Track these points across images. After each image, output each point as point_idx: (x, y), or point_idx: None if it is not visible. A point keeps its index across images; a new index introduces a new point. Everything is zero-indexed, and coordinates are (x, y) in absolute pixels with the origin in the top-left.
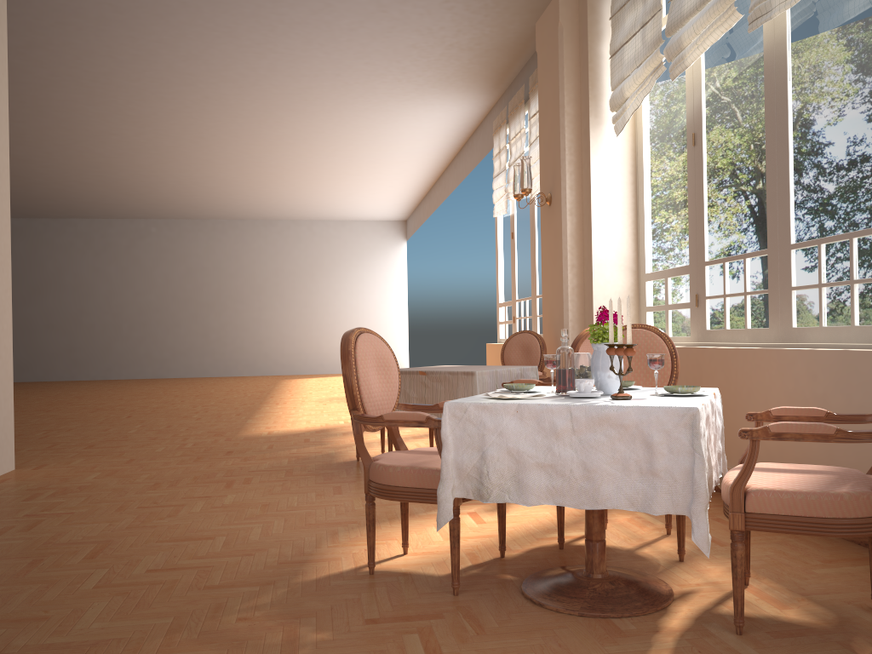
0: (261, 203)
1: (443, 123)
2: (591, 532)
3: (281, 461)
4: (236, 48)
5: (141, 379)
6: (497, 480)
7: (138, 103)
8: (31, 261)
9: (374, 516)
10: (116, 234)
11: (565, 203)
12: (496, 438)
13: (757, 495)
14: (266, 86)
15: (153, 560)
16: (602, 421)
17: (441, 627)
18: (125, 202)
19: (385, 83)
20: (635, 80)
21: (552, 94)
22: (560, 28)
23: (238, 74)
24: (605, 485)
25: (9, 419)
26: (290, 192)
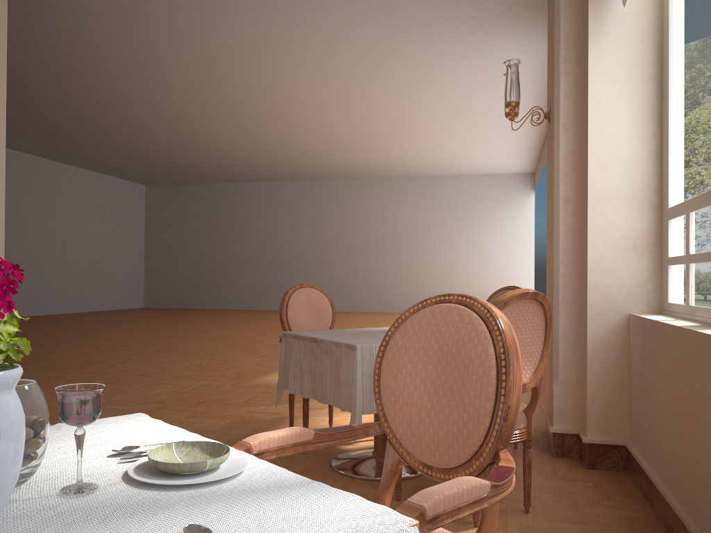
0: (394, 161)
1: (527, 65)
2: None
3: (220, 422)
4: (285, 3)
5: None
6: None
7: (240, 73)
8: (229, 216)
9: None
10: (288, 193)
11: (558, 115)
12: None
13: None
14: (335, 42)
15: None
16: None
17: None
18: (287, 166)
19: (446, 24)
20: None
21: None
22: None
23: (303, 32)
24: None
25: None
26: (414, 149)
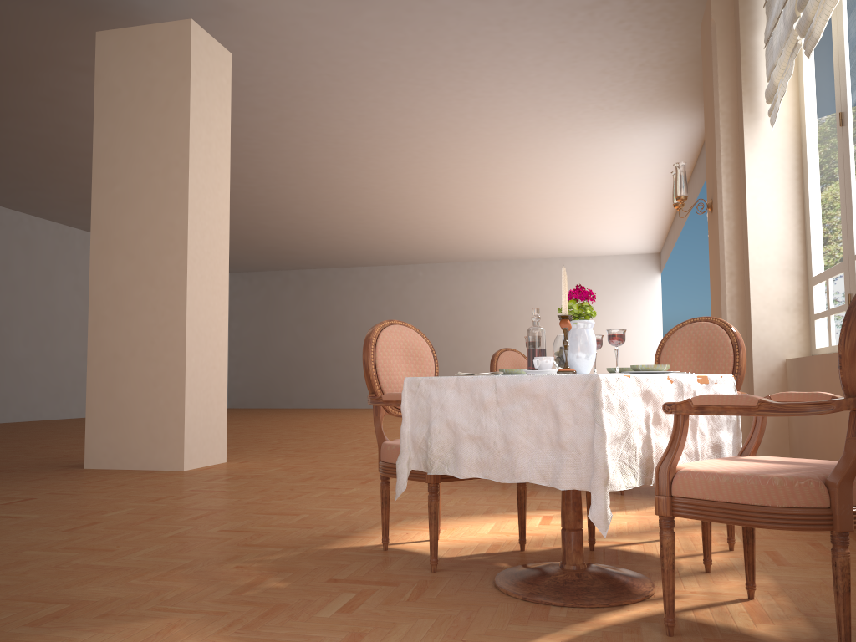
0: (509, 243)
1: (662, 147)
2: (564, 520)
3: None
4: (440, 98)
5: None
6: (438, 452)
7: (375, 158)
8: (323, 305)
9: (387, 494)
10: (389, 279)
11: (721, 207)
12: (439, 410)
13: (683, 476)
14: (478, 129)
15: (234, 524)
16: (518, 392)
17: (384, 591)
18: (392, 249)
19: (588, 113)
20: (780, 65)
21: (710, 96)
22: (713, 26)
23: (450, 121)
24: (521, 458)
25: (222, 419)
26: (533, 230)
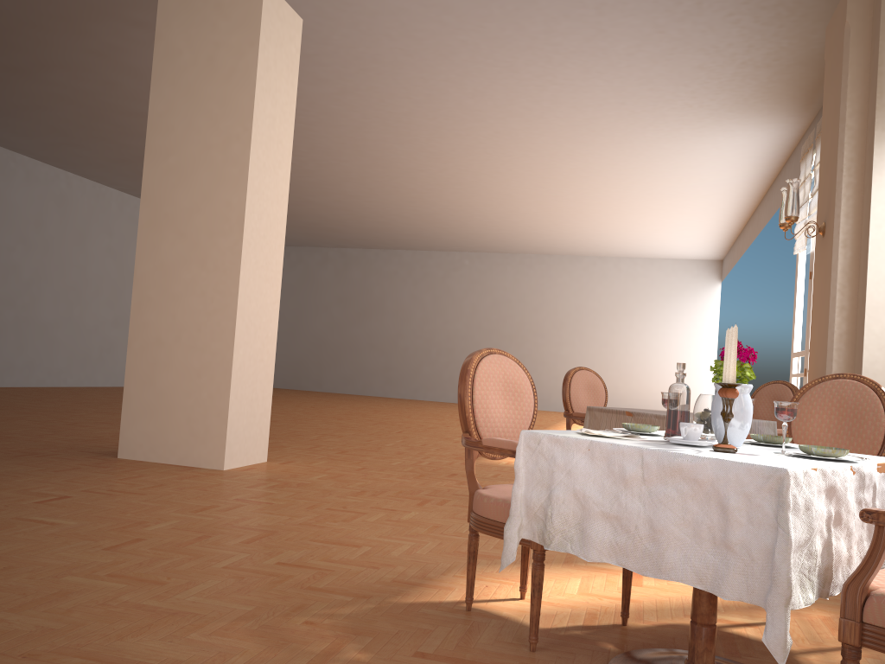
0: (564, 238)
1: (748, 151)
2: (695, 612)
3: None
4: (517, 82)
5: (443, 402)
6: (560, 525)
7: (437, 140)
8: (362, 287)
9: (475, 548)
10: (433, 265)
11: (837, 233)
12: (564, 476)
13: (880, 601)
14: (552, 118)
15: (291, 555)
16: (674, 473)
17: None
18: (440, 235)
19: (674, 110)
20: None
21: (834, 107)
22: (847, 29)
23: (523, 108)
24: (671, 551)
25: (266, 416)
26: (592, 227)
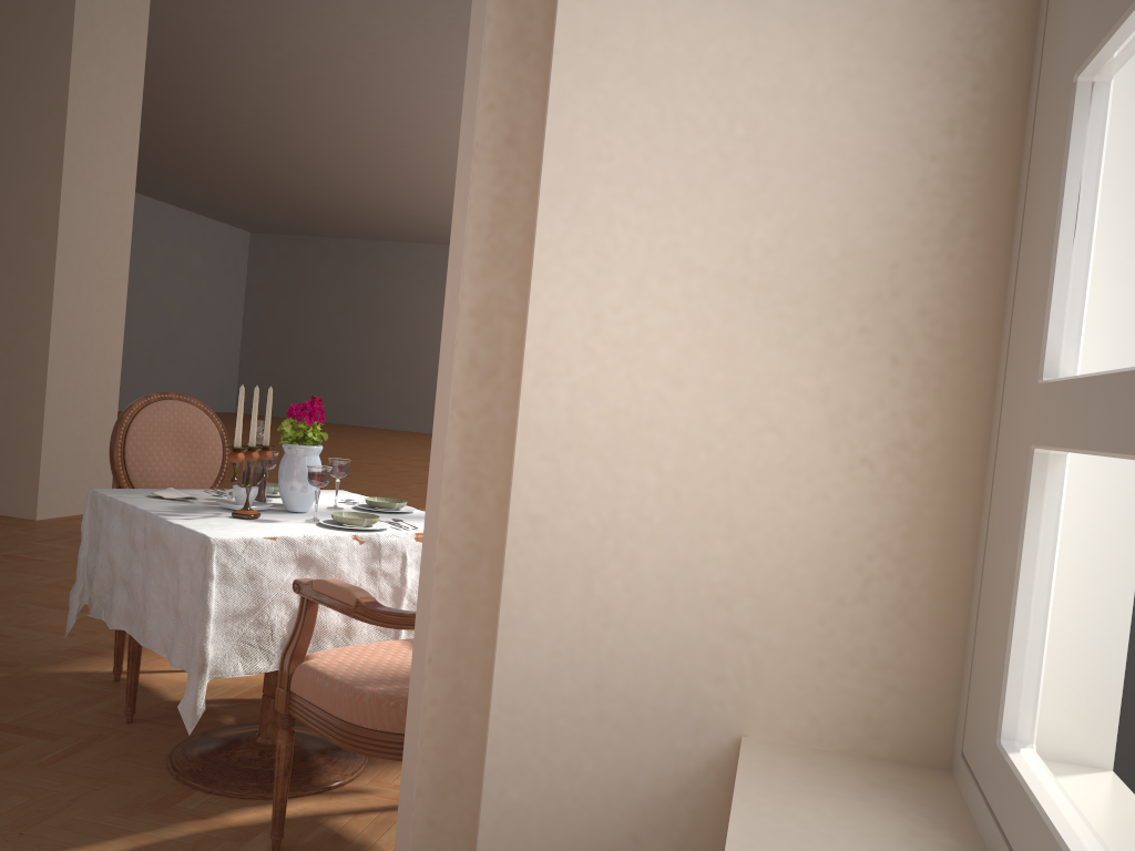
0: None
1: None
2: (264, 684)
3: None
4: None
5: None
6: (98, 591)
7: (407, 110)
8: (371, 290)
9: None
10: None
11: None
12: (105, 540)
13: (300, 671)
14: None
15: None
16: (157, 539)
17: (28, 748)
18: None
19: None
20: None
21: None
22: None
23: None
24: (151, 619)
25: (106, 456)
26: None
